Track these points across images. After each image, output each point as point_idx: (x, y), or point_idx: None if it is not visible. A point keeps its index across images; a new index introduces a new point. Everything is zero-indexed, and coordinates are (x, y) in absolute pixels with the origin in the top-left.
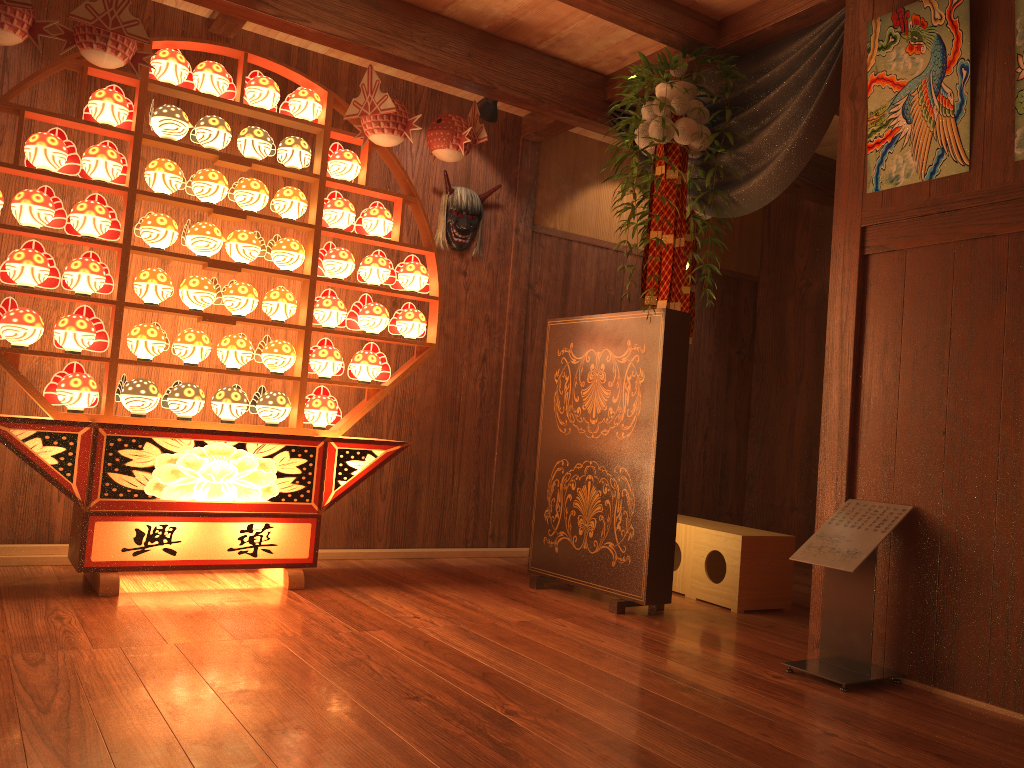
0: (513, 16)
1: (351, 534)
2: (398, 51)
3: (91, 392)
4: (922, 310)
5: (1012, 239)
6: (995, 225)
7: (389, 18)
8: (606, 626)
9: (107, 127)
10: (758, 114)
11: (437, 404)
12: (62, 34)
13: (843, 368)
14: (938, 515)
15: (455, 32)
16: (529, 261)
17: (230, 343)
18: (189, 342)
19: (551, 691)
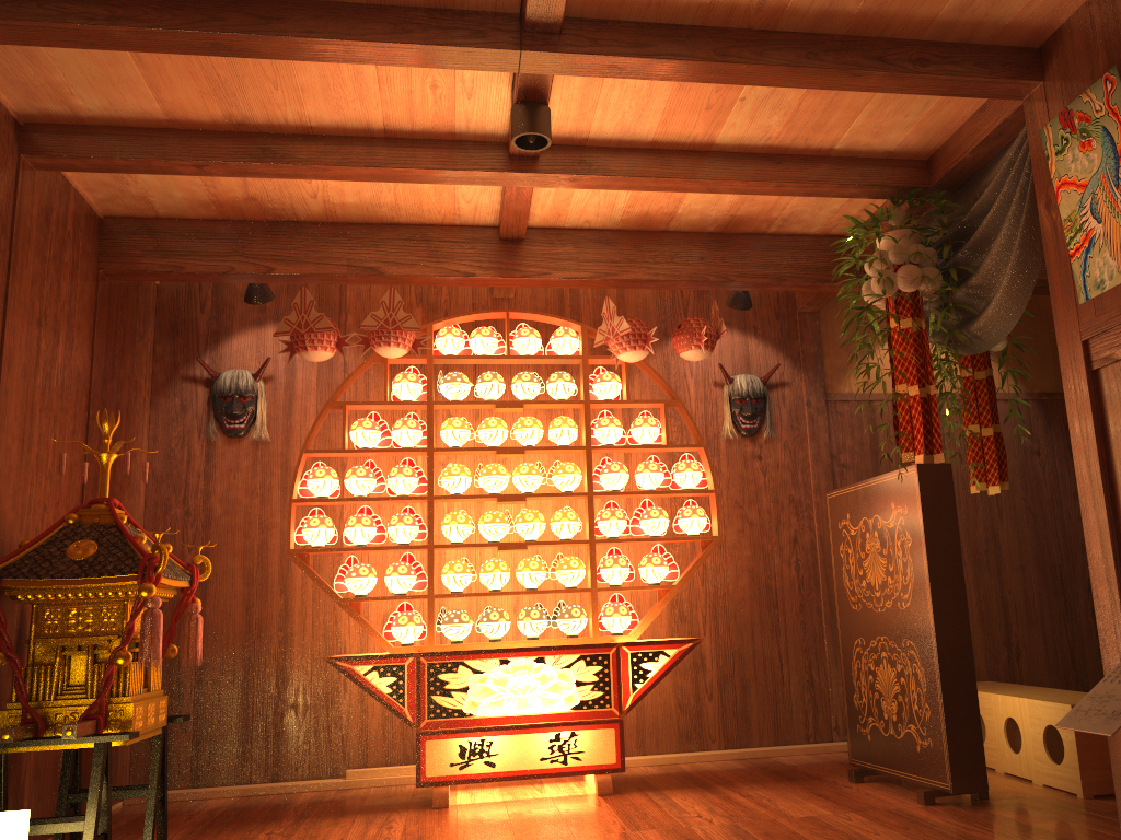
0: (730, 213)
1: (682, 737)
2: (632, 274)
3: (415, 626)
4: None
5: None
6: None
7: (620, 248)
8: (898, 818)
9: (406, 402)
10: (980, 242)
11: (752, 594)
12: (360, 341)
13: (1096, 499)
14: None
15: (684, 242)
16: (827, 431)
17: (524, 566)
18: (489, 571)
19: None
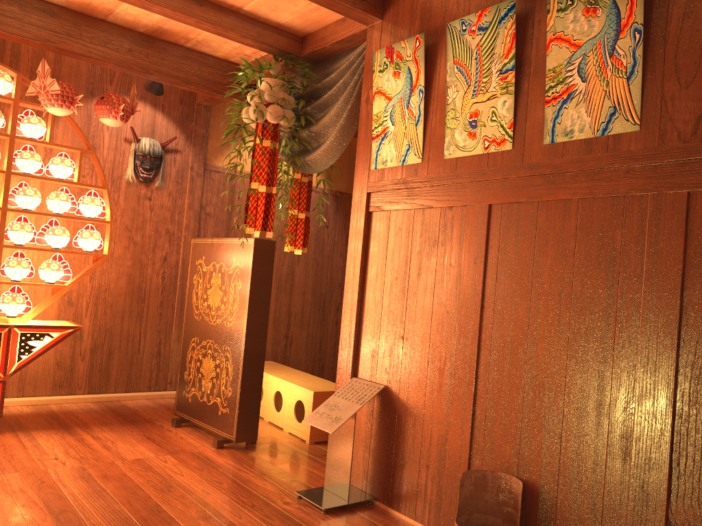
0: (158, 25)
1: (56, 385)
2: (70, 47)
3: None
4: (396, 253)
5: (442, 211)
6: (434, 200)
7: (62, 23)
8: (198, 461)
9: None
10: (323, 105)
11: (127, 291)
12: None
13: (354, 288)
14: (397, 393)
15: (118, 33)
16: (201, 190)
17: None
18: None
19: (100, 525)
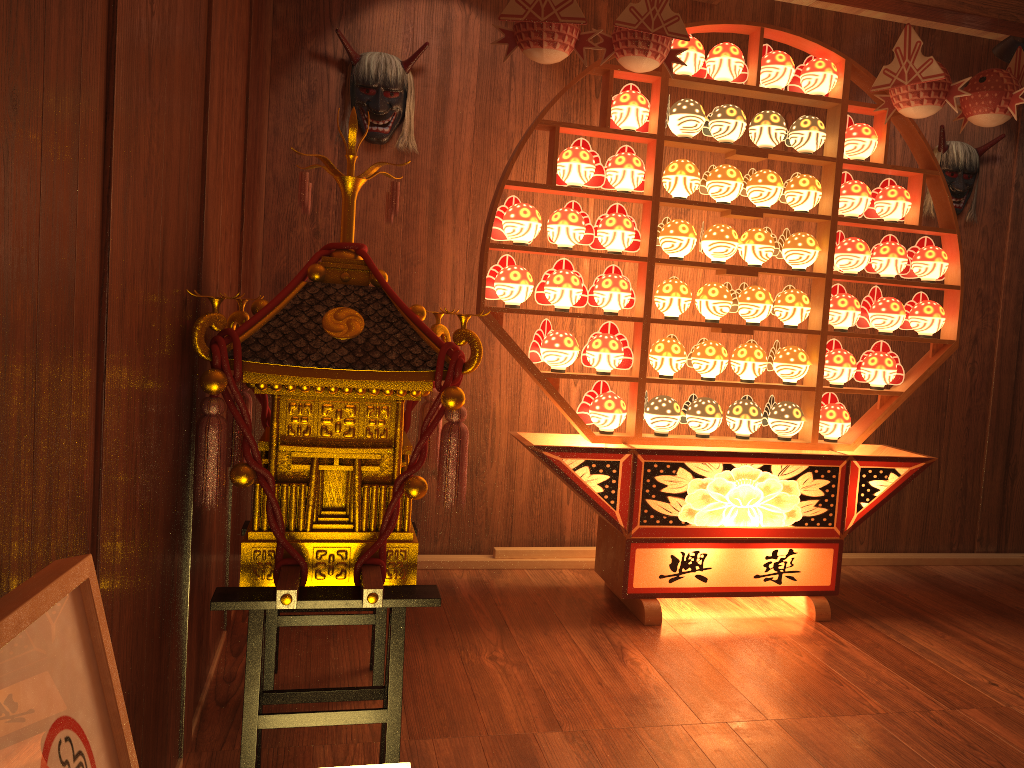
0: None
1: None
2: None
3: (622, 414)
4: None
5: None
6: None
7: None
8: None
9: (632, 133)
10: None
11: (922, 394)
12: (601, 42)
13: None
14: None
15: None
16: None
17: (747, 355)
18: (709, 357)
19: None
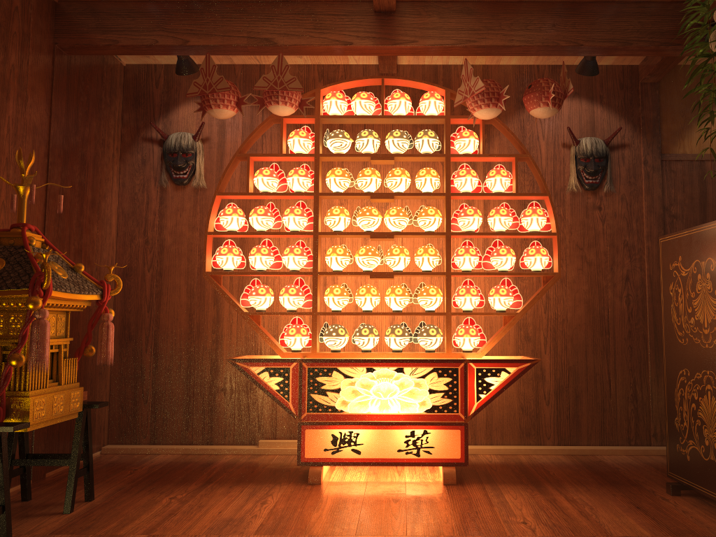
0: None
1: (523, 433)
2: (490, 41)
3: (302, 337)
4: None
5: None
6: None
7: (479, 18)
8: None
9: (297, 155)
10: None
11: (587, 321)
12: (257, 101)
13: None
14: None
15: (538, 10)
16: (661, 187)
17: (390, 292)
18: (361, 295)
19: None
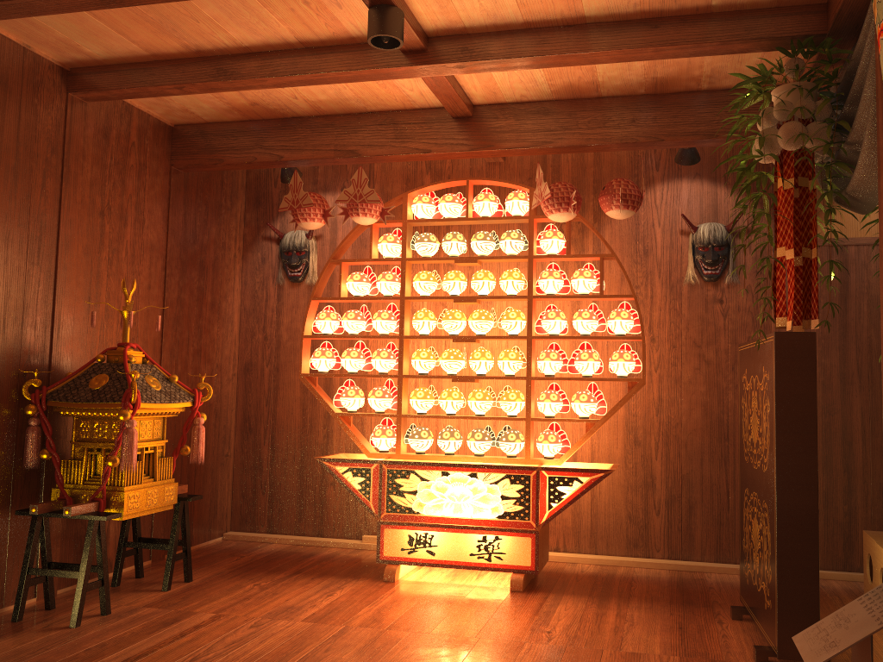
0: (650, 76)
1: (630, 544)
2: (566, 141)
3: (387, 438)
4: None
5: None
6: None
7: (556, 117)
8: None
9: (385, 259)
10: (861, 93)
11: (703, 426)
12: (342, 212)
13: None
14: None
15: (617, 106)
16: None
17: (471, 396)
18: (443, 398)
19: None
